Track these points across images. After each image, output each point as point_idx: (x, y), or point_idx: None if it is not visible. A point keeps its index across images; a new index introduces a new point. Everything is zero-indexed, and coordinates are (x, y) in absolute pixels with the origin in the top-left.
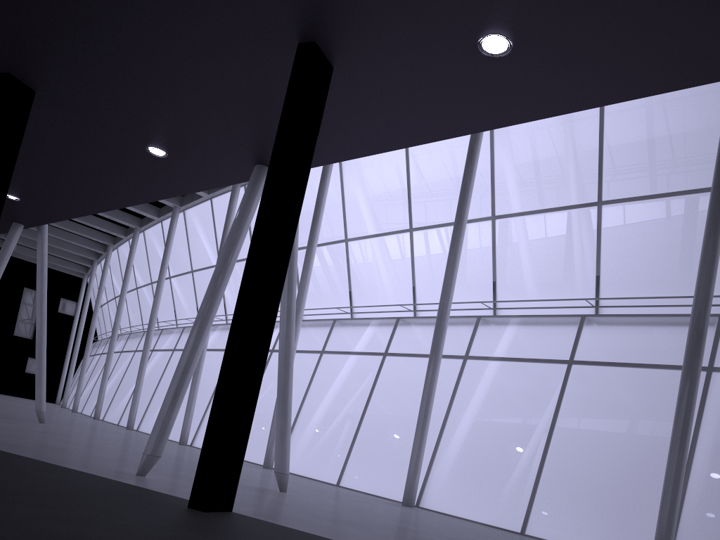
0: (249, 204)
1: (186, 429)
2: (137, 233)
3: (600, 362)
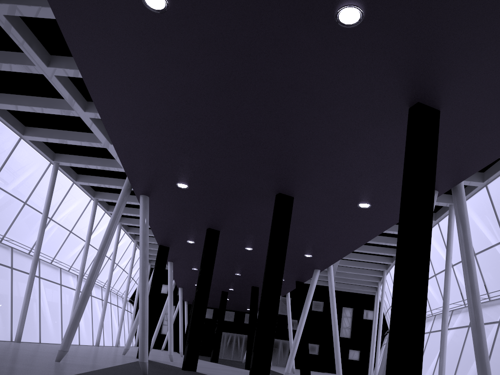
0: None
1: None
2: None
3: None
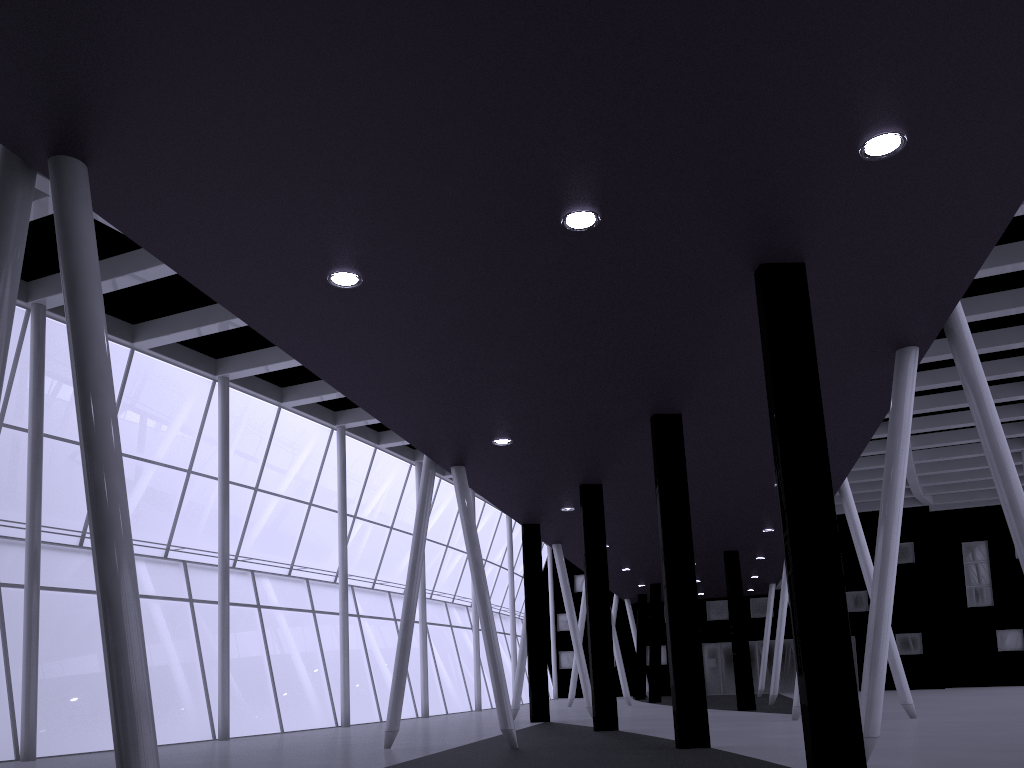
0: (897, 403)
1: None
2: None
3: None
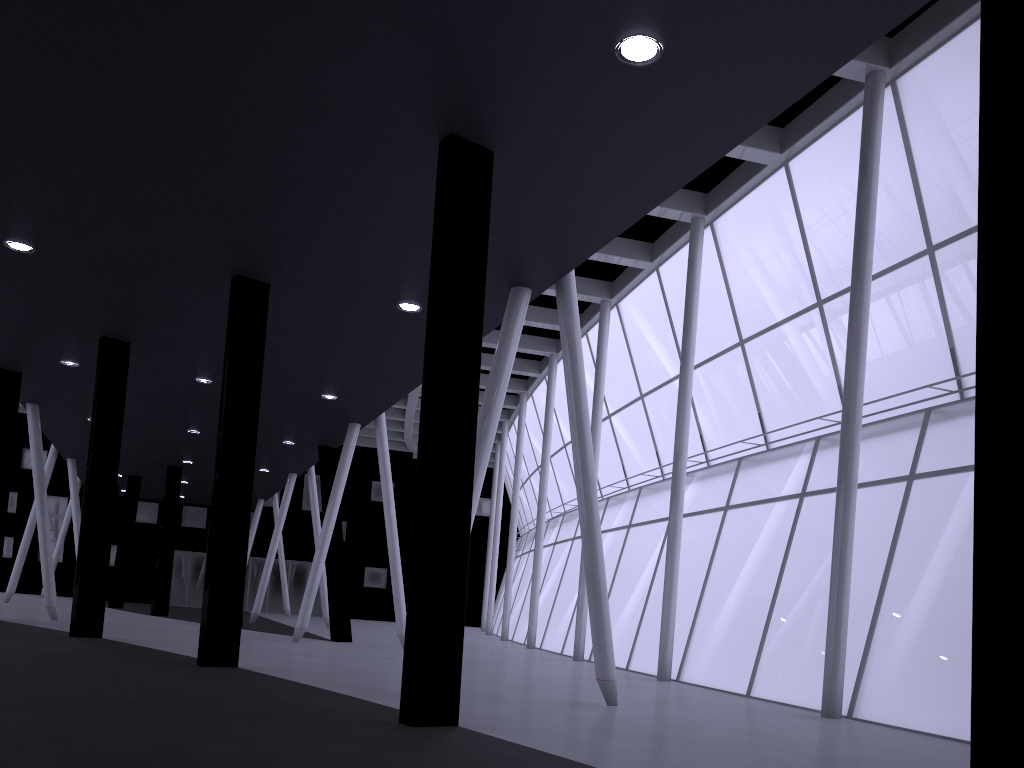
0: (505, 341)
1: (579, 639)
2: (524, 399)
3: None
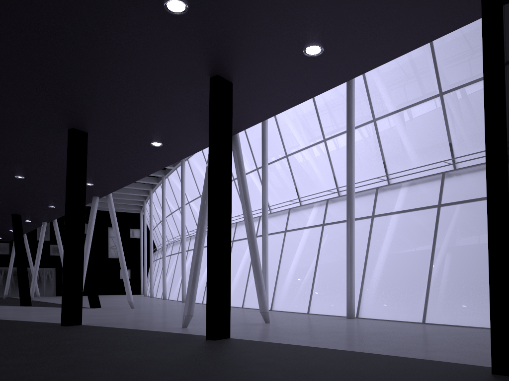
0: None
1: None
2: (164, 179)
3: (458, 202)
